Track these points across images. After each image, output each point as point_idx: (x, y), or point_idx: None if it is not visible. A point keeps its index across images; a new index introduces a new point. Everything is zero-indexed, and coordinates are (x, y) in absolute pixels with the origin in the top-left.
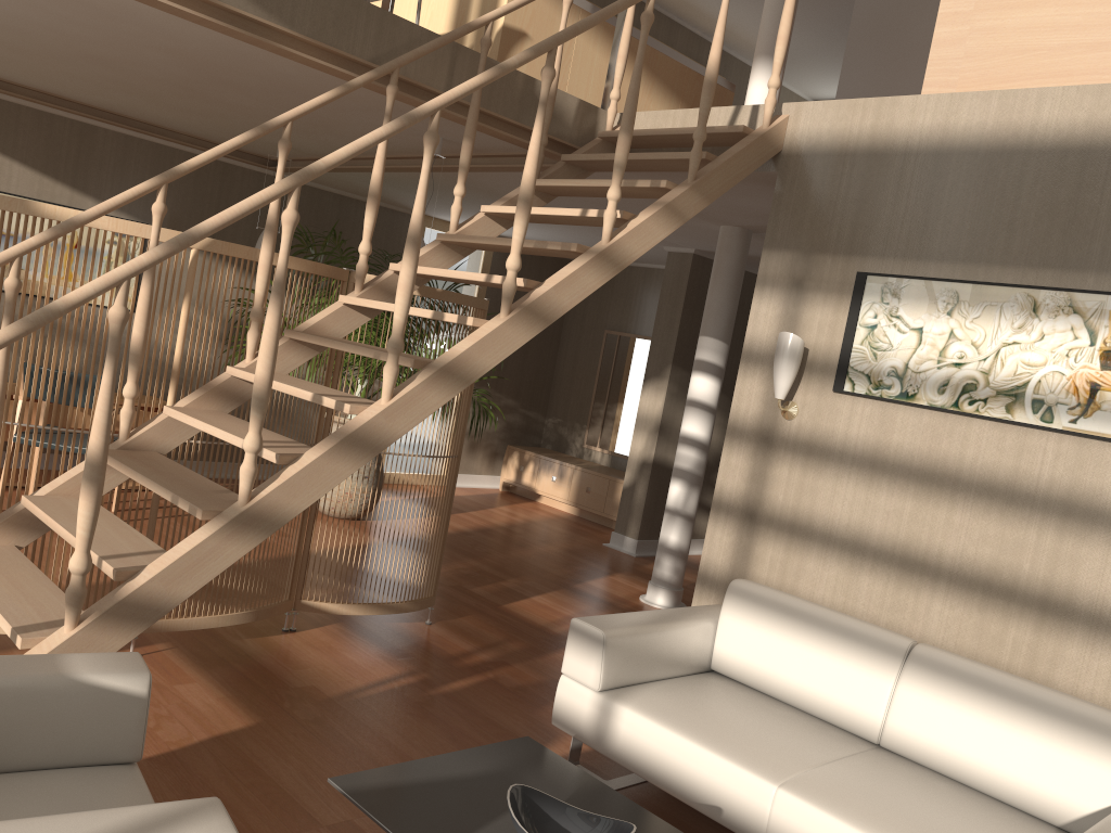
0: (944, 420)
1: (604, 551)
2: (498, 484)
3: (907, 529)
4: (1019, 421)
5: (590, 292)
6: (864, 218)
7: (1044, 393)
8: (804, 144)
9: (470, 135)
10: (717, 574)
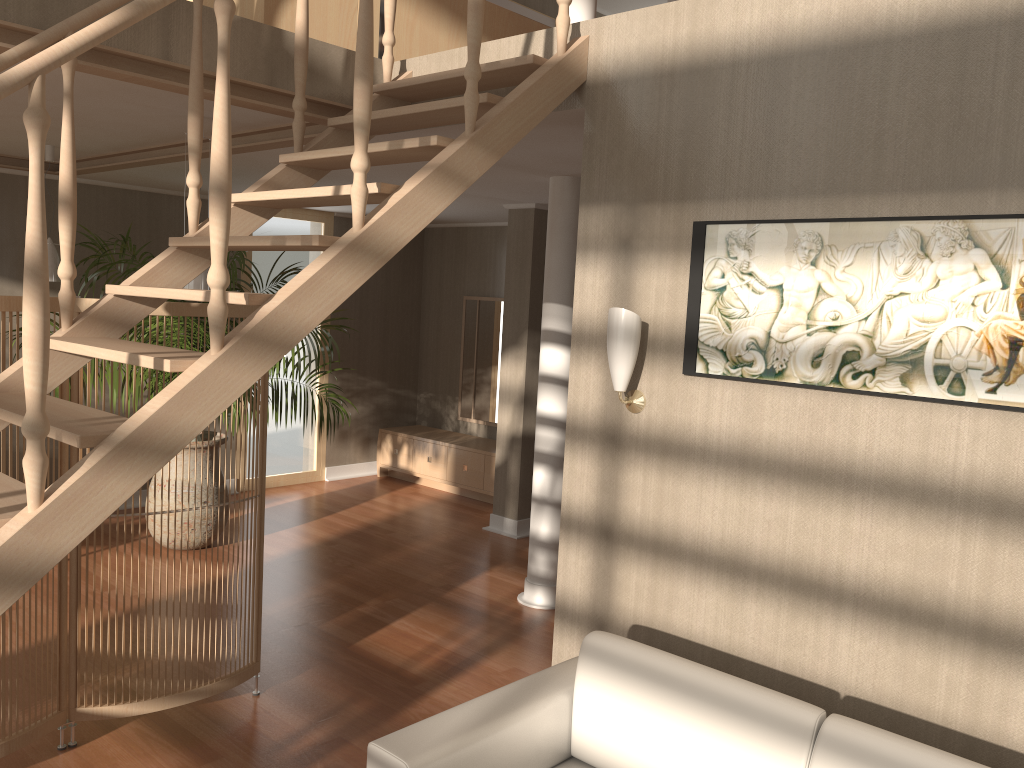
0: (824, 400)
1: (484, 537)
2: (376, 469)
3: (795, 542)
4: (920, 395)
5: (345, 297)
6: (694, 153)
7: (948, 356)
8: (611, 69)
9: (195, 108)
10: (577, 605)
